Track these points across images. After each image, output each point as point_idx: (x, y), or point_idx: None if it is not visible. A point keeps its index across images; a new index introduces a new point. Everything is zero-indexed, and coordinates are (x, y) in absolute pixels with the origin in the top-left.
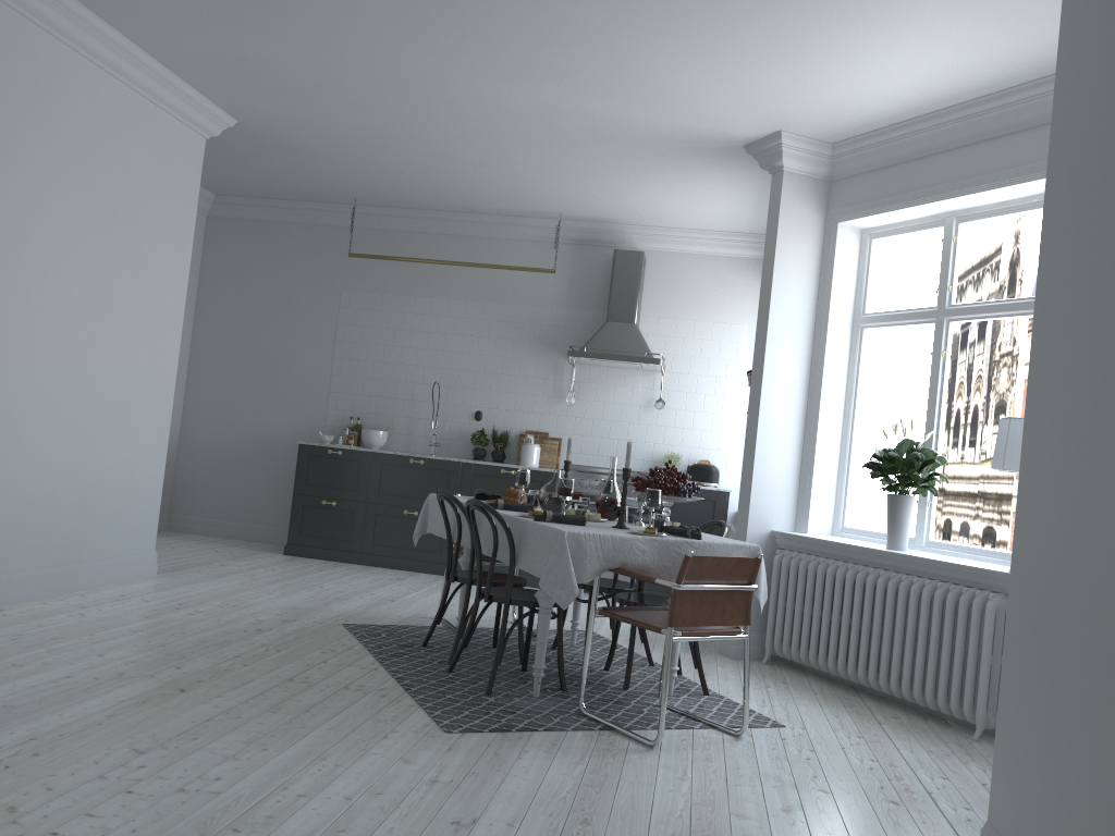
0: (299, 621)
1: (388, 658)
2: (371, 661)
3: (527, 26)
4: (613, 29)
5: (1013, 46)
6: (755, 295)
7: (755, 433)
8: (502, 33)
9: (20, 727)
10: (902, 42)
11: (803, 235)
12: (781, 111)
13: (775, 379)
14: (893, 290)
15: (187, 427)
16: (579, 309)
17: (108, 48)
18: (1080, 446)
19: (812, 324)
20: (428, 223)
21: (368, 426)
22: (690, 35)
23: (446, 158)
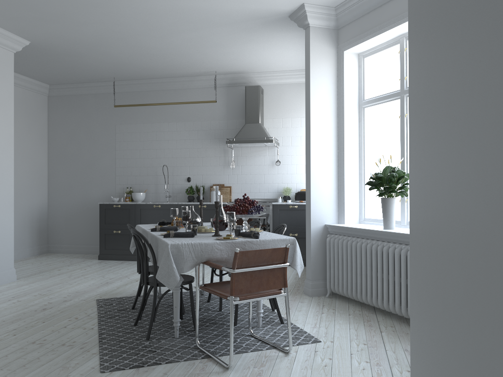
0: (73, 300)
1: (105, 319)
2: (94, 323)
3: None
4: None
5: None
6: None
7: (309, 172)
8: None
9: None
10: None
11: (325, 61)
12: None
13: (318, 141)
14: (377, 84)
15: (51, 201)
16: (233, 119)
17: None
18: (430, 155)
19: (336, 109)
20: (153, 85)
21: (136, 191)
22: None
23: (143, 47)
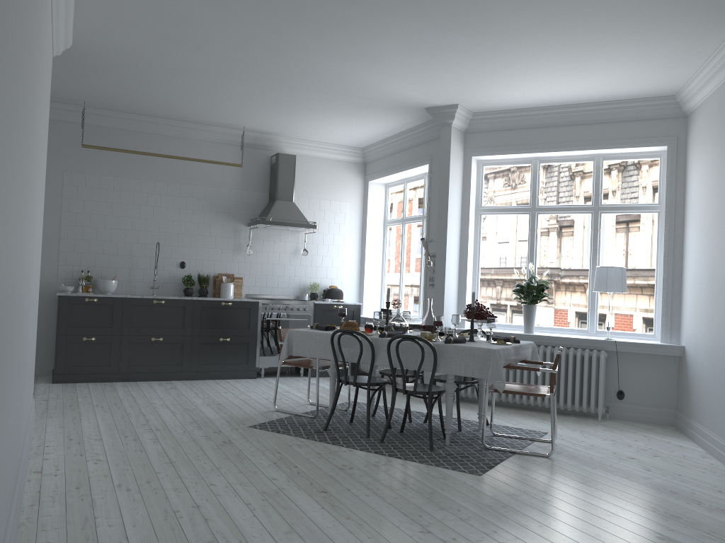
0: (223, 430)
1: (335, 442)
2: (334, 446)
3: (408, 37)
4: (454, 48)
5: (617, 88)
6: (352, 184)
7: (443, 275)
8: (387, 37)
9: (339, 541)
10: (577, 79)
11: (457, 162)
12: (473, 96)
13: (450, 244)
14: (499, 194)
15: None
16: (249, 190)
17: None
18: None
19: (461, 212)
20: (136, 124)
21: (95, 276)
22: (489, 58)
23: (216, 89)
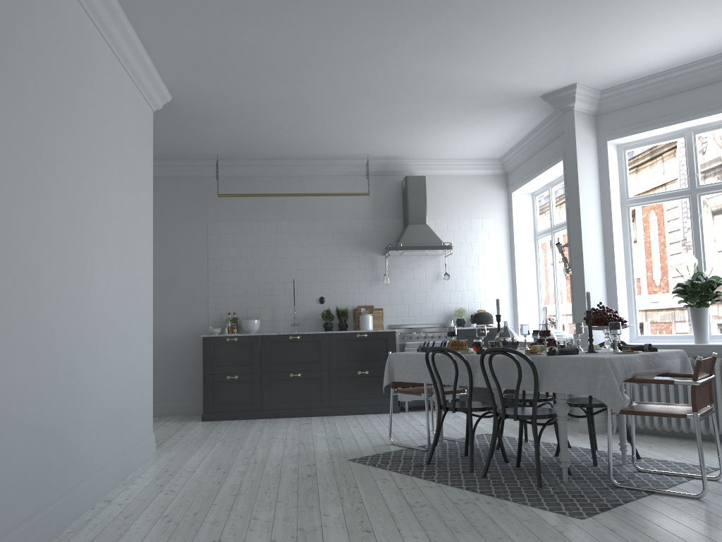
0: (318, 463)
1: (428, 476)
2: (424, 481)
3: (471, 11)
4: (530, 12)
5: None
6: (494, 198)
7: (582, 282)
8: (448, 17)
9: None
10: (710, 16)
11: (588, 151)
12: (588, 69)
13: (588, 245)
14: (648, 180)
15: None
16: (382, 219)
17: (122, 38)
18: None
19: (600, 208)
20: (268, 169)
21: (241, 318)
22: (580, 15)
23: (318, 118)
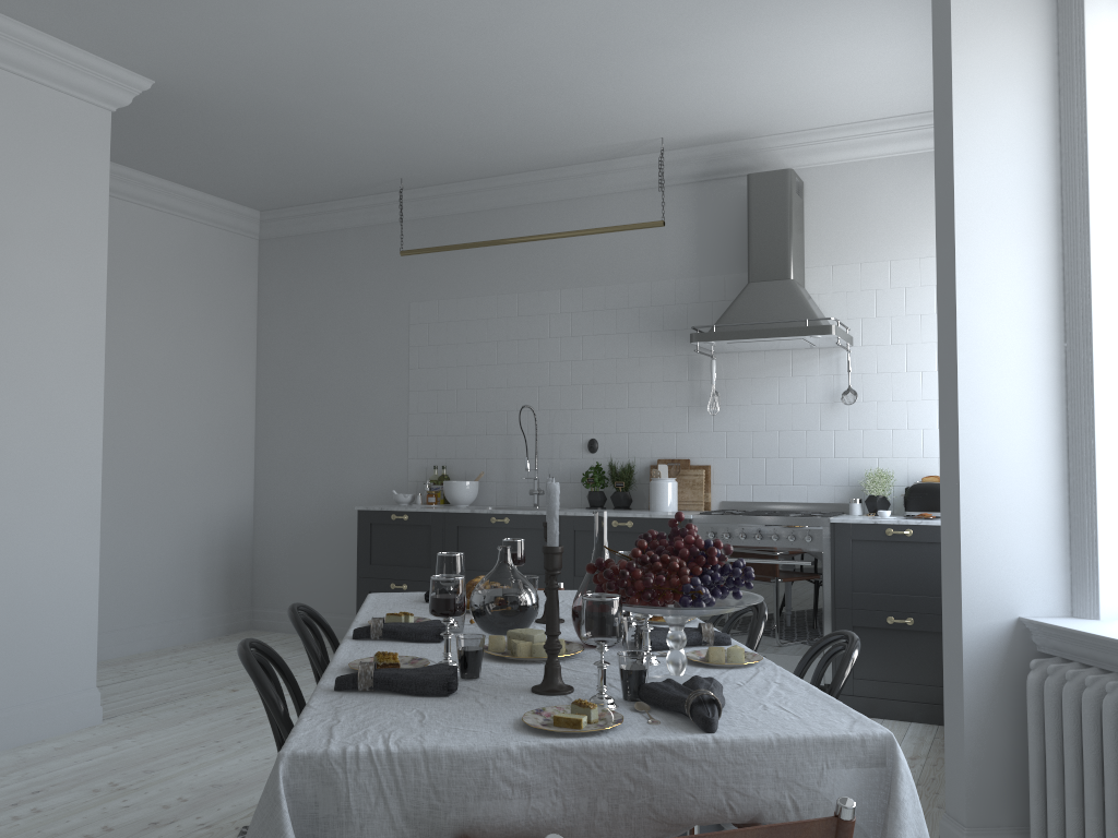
0: (179, 822)
1: None
2: None
3: None
4: None
5: None
6: None
7: (955, 426)
8: None
9: None
10: None
11: (1009, 21)
12: None
13: (986, 312)
14: None
15: (260, 499)
16: (714, 274)
17: None
18: None
19: (1056, 193)
20: (501, 194)
21: (457, 475)
22: None
23: (443, 73)
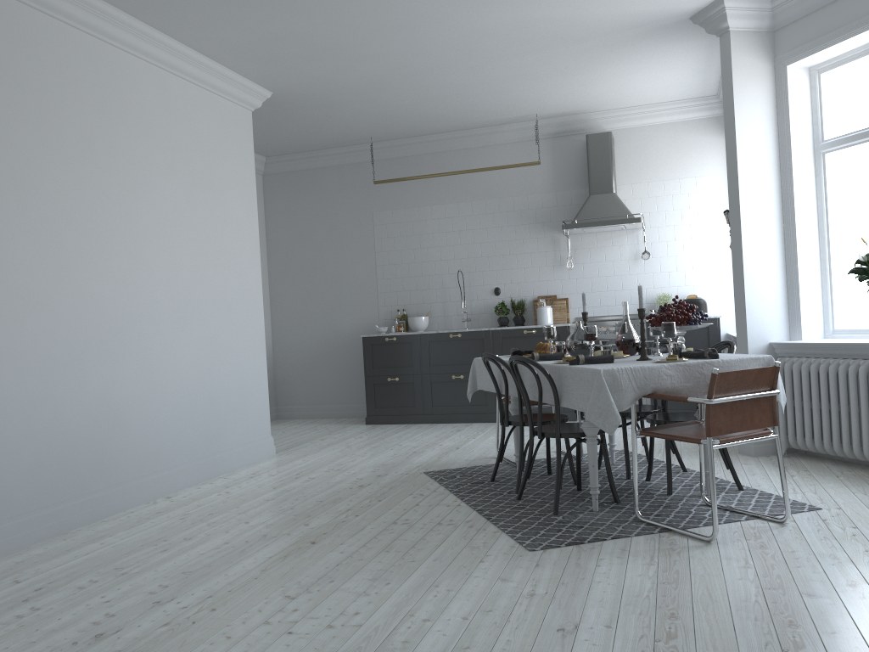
0: (390, 474)
1: (466, 494)
2: (454, 499)
3: None
4: None
5: None
6: (712, 149)
7: (741, 262)
8: None
9: (198, 588)
10: None
11: (756, 83)
12: None
13: (752, 212)
14: (848, 114)
15: (277, 339)
16: (565, 190)
17: (167, 53)
18: None
19: (777, 159)
20: (431, 145)
21: (412, 314)
22: None
23: (438, 87)
